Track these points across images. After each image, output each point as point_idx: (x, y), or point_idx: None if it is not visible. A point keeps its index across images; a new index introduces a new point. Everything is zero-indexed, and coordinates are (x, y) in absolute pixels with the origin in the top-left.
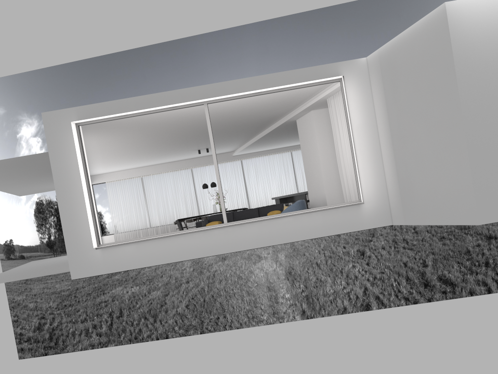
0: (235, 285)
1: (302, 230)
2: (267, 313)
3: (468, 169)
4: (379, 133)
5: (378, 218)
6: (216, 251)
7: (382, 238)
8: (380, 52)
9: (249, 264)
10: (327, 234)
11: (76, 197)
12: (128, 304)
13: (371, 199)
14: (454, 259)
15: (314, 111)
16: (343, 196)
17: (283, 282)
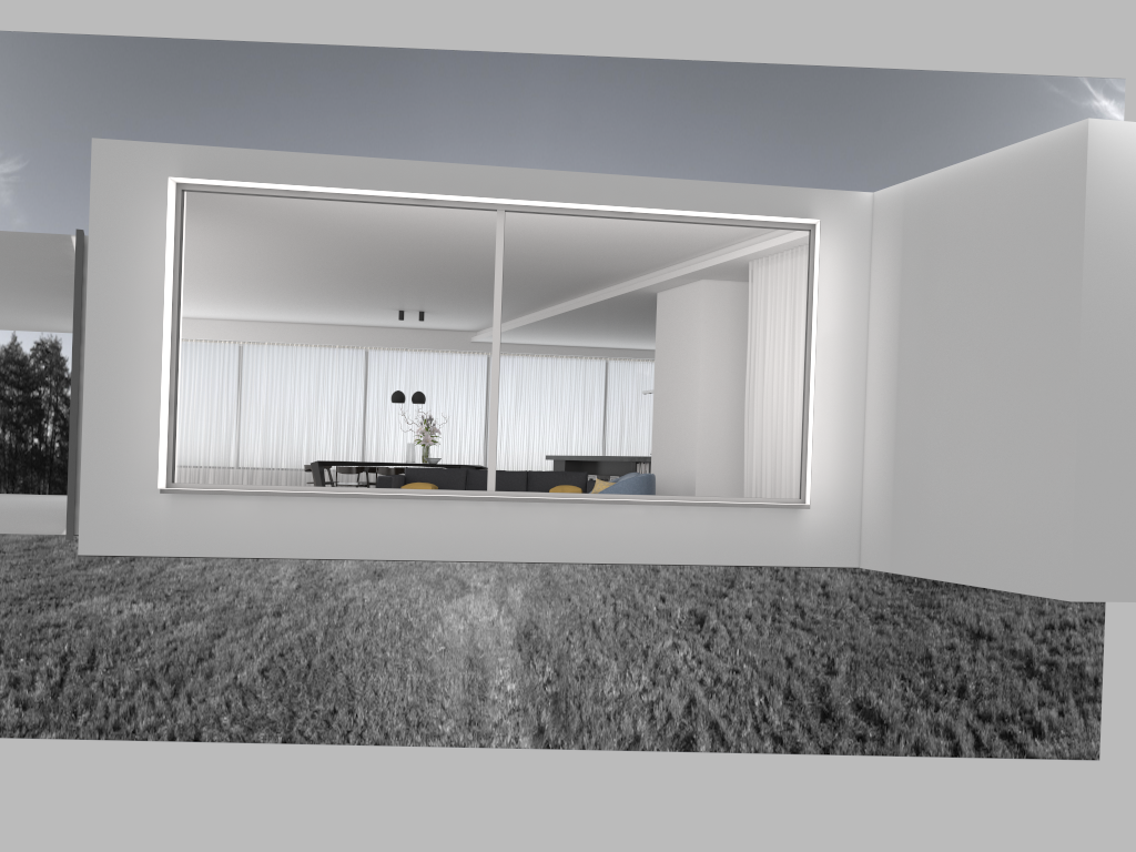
0: (391, 641)
1: (659, 542)
2: (454, 720)
3: (1069, 479)
4: (868, 362)
5: (830, 548)
6: (453, 552)
7: (751, 595)
8: (910, 190)
9: (437, 598)
10: (714, 562)
11: (135, 358)
12: (115, 641)
13: (824, 502)
14: (895, 669)
15: (709, 282)
16: (733, 482)
17: (508, 653)
